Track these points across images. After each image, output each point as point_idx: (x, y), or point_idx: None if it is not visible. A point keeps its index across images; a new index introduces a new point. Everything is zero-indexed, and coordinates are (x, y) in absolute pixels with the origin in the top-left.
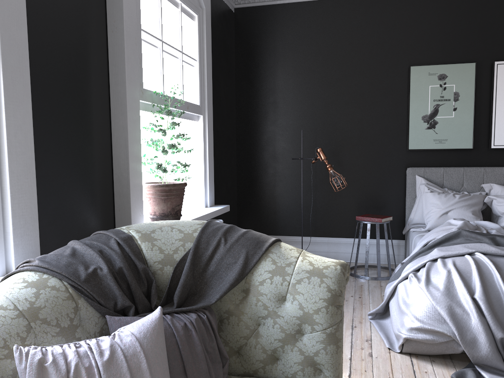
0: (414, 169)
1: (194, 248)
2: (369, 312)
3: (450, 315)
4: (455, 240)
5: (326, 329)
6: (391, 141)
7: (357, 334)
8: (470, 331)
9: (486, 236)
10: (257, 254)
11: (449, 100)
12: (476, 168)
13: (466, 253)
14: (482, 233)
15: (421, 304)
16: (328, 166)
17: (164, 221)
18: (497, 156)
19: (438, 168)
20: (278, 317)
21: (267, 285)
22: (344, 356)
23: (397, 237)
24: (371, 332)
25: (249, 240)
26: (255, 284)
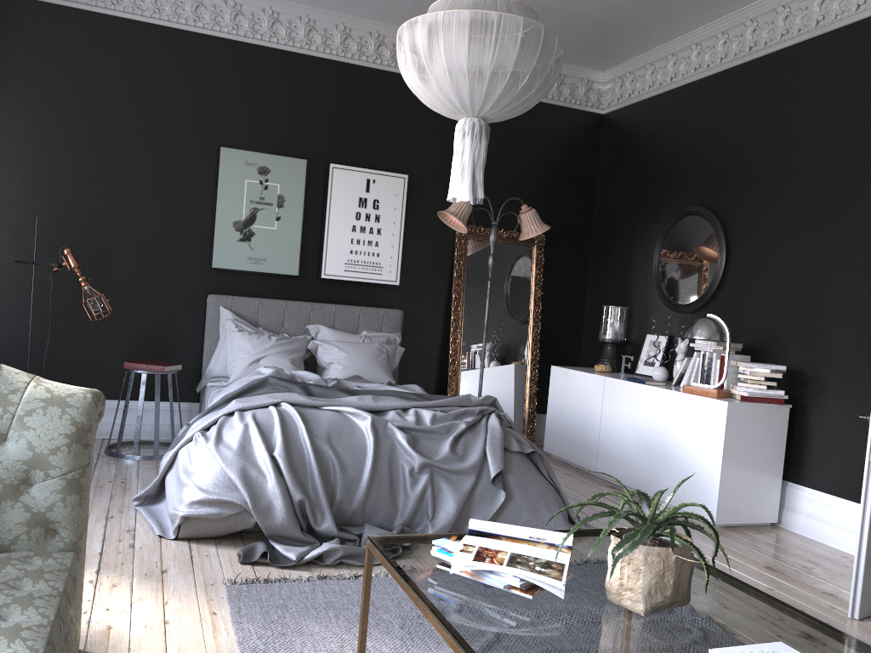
0: (219, 297)
1: None
2: (135, 495)
3: (243, 478)
4: (260, 390)
5: (66, 473)
6: (186, 252)
7: (114, 526)
8: (265, 497)
9: (298, 385)
10: None
11: (271, 204)
12: (302, 302)
13: (270, 404)
14: (294, 381)
15: (207, 470)
16: (82, 278)
17: None
18: (328, 290)
19: (252, 299)
20: None
21: None
22: (92, 551)
23: (190, 399)
24: (136, 522)
25: None
26: None
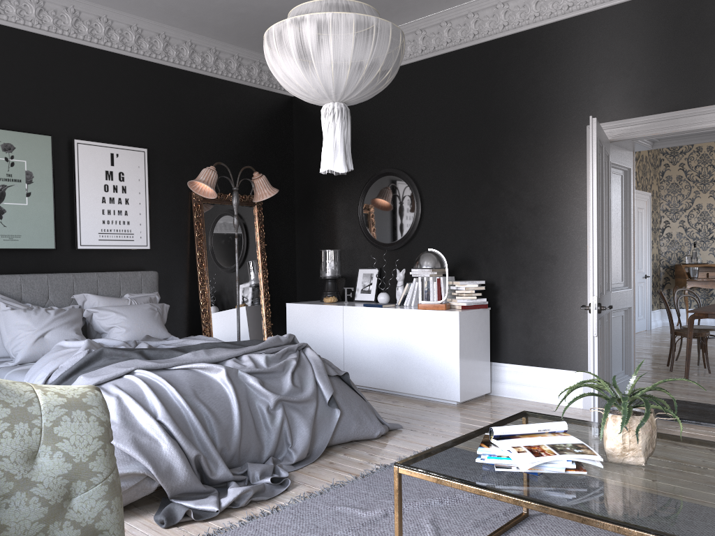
0: None
1: None
2: None
3: (138, 448)
4: (97, 363)
5: (107, 477)
6: None
7: None
8: (163, 460)
9: (134, 351)
10: None
11: (20, 181)
12: (64, 274)
13: (125, 373)
14: (125, 348)
15: None
16: None
17: None
18: (85, 259)
19: (13, 276)
20: (34, 486)
21: (7, 441)
22: None
23: None
24: None
25: None
26: None
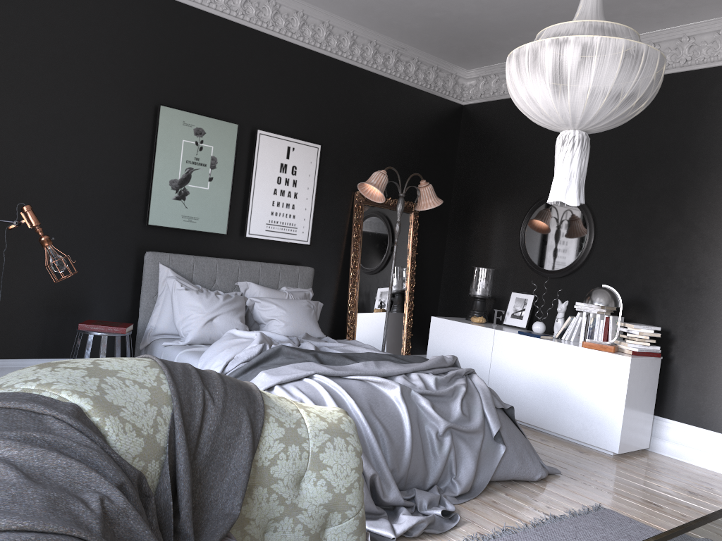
0: (157, 255)
1: (182, 417)
2: None
3: None
4: (274, 360)
5: (358, 511)
6: (123, 208)
7: None
8: None
9: (310, 353)
10: (257, 412)
11: (205, 165)
12: (231, 260)
13: (305, 376)
14: (300, 348)
15: None
16: (45, 238)
17: (78, 363)
18: (250, 248)
19: (188, 256)
20: (299, 512)
21: (282, 464)
22: None
23: (121, 355)
24: None
25: (238, 389)
26: (264, 465)
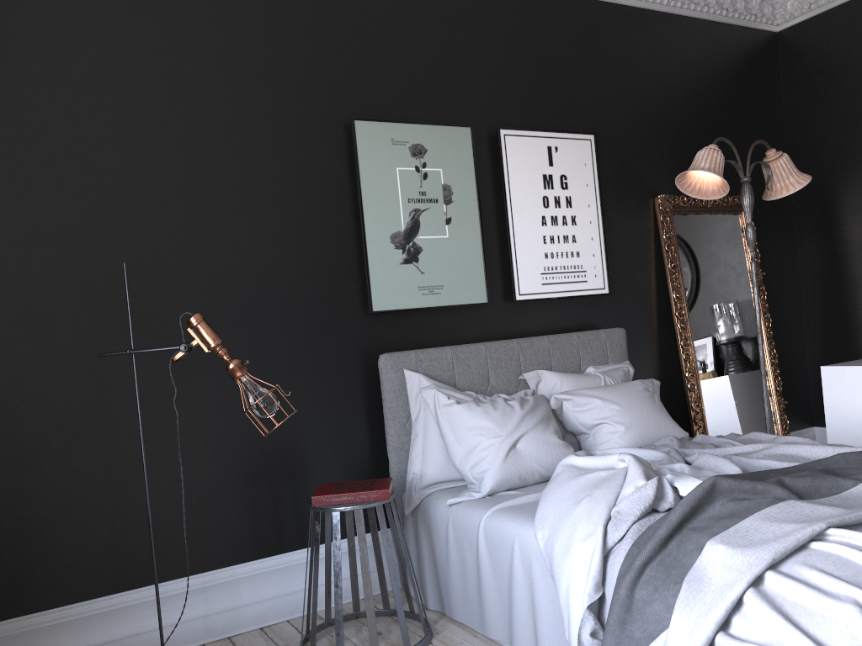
0: (397, 356)
1: None
2: None
3: None
4: (709, 509)
5: None
6: (330, 293)
7: None
8: None
9: (772, 482)
10: None
11: (436, 200)
12: (505, 341)
13: (811, 538)
14: (740, 475)
15: None
16: (235, 363)
17: None
18: (524, 316)
19: (441, 349)
20: None
21: None
22: None
23: None
24: None
25: None
26: None
